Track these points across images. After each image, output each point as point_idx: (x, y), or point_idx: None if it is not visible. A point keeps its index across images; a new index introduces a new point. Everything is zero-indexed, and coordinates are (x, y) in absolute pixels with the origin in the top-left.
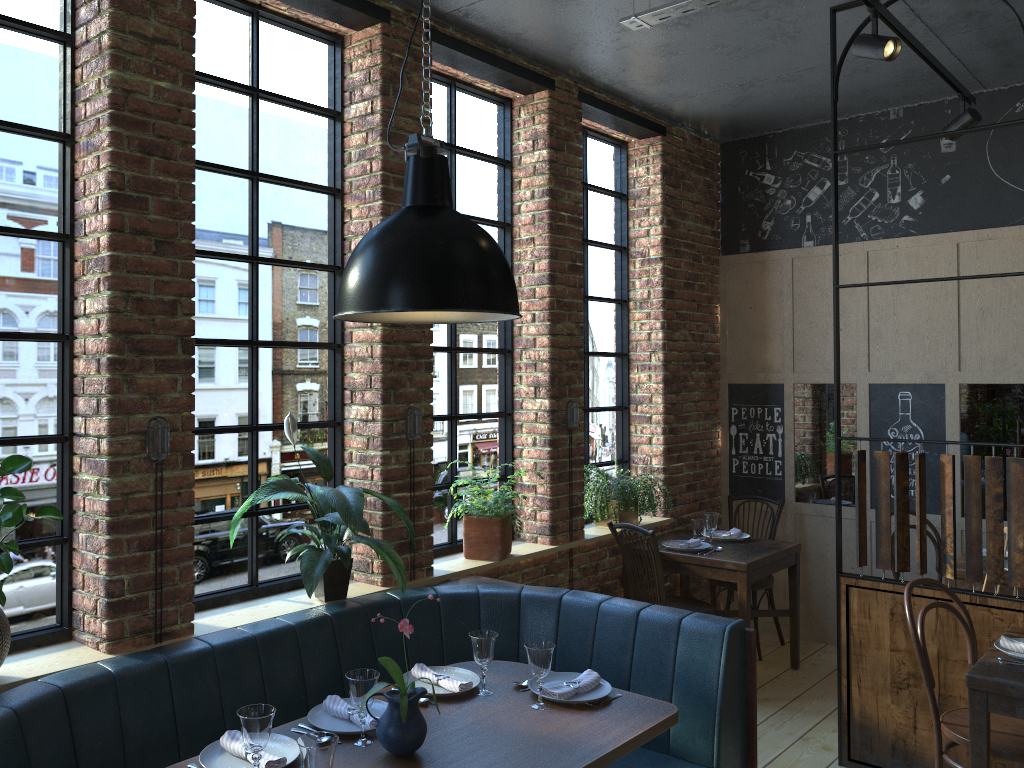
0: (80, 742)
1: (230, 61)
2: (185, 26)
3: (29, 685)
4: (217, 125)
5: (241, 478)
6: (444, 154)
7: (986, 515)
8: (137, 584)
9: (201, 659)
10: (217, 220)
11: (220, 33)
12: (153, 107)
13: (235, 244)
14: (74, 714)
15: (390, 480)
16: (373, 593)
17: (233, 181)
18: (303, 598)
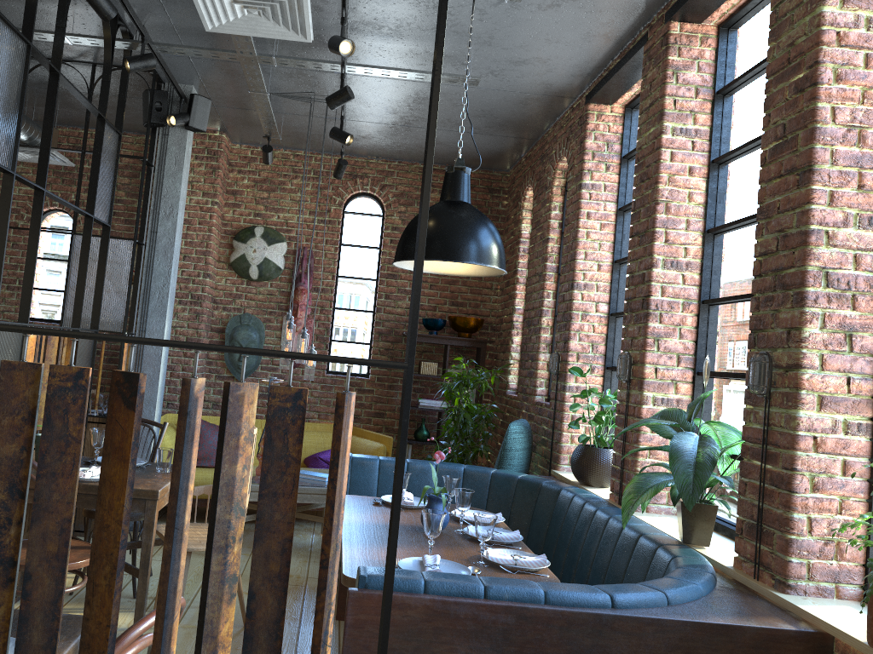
0: (552, 516)
1: (761, 47)
2: (660, 82)
3: (570, 485)
4: (750, 111)
5: (743, 423)
6: (455, 166)
7: (23, 515)
8: (618, 460)
9: (589, 511)
10: (745, 192)
11: (757, 30)
12: (645, 150)
13: (754, 207)
14: (557, 502)
15: (745, 440)
16: (710, 559)
17: (756, 152)
18: (712, 543)
